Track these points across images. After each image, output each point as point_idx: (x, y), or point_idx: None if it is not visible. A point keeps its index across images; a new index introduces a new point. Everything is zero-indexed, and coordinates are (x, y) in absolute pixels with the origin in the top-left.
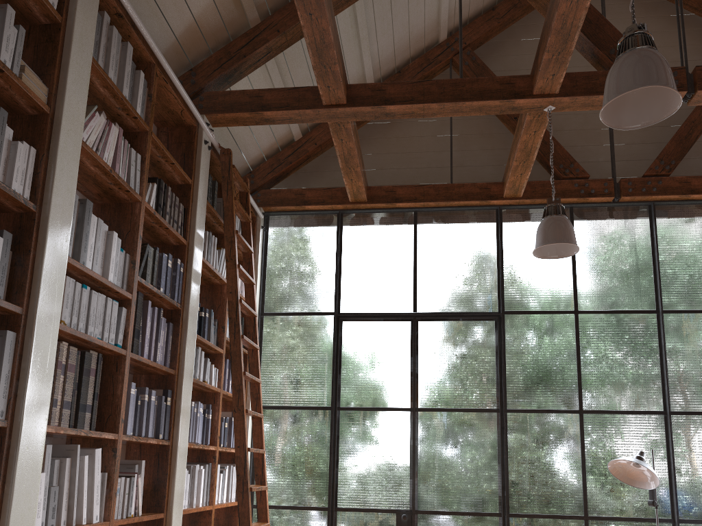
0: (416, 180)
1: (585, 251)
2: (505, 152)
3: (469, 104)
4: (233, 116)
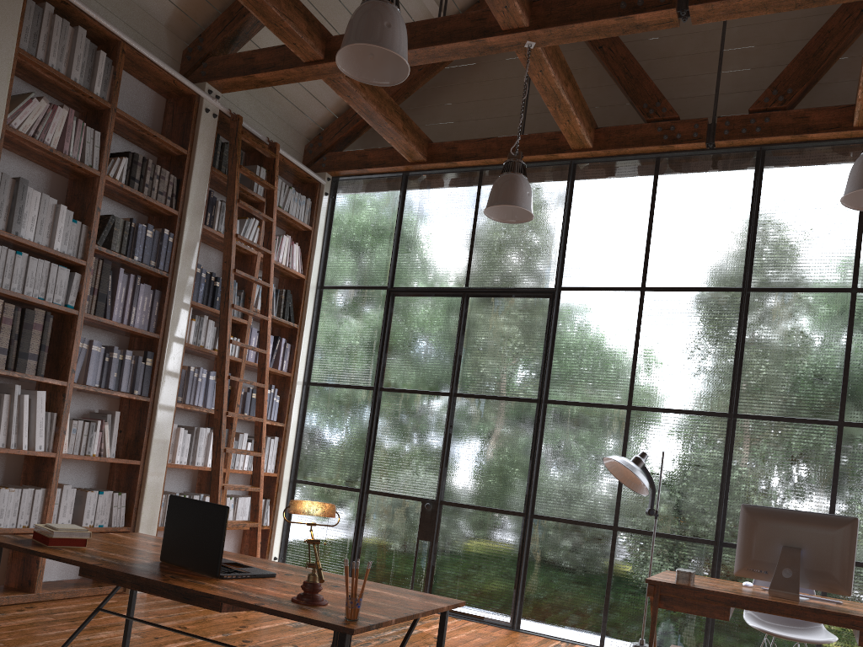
0: (494, 132)
1: (666, 213)
2: (599, 91)
3: (440, 48)
4: (231, 81)
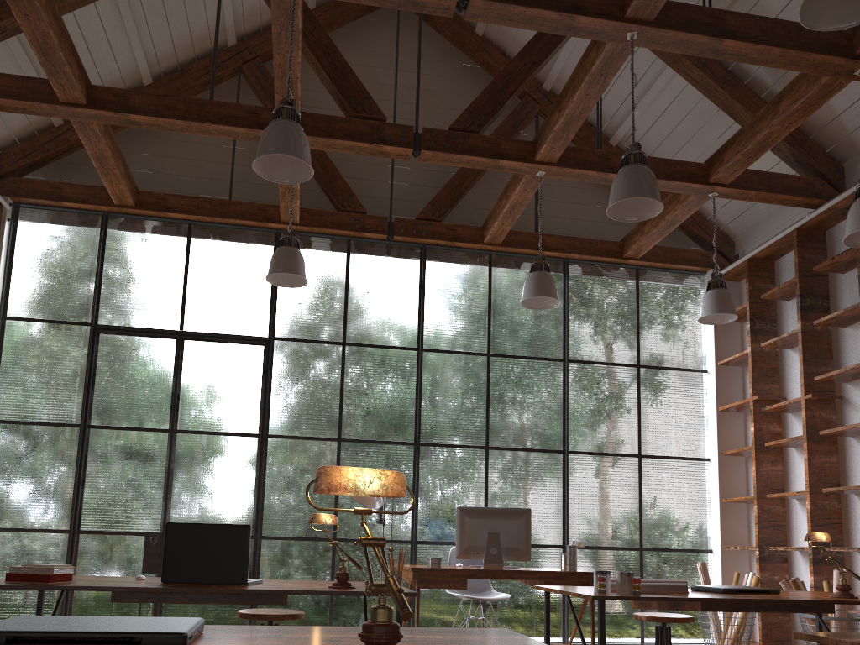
0: (196, 190)
1: (358, 284)
2: None
3: (215, 127)
4: None
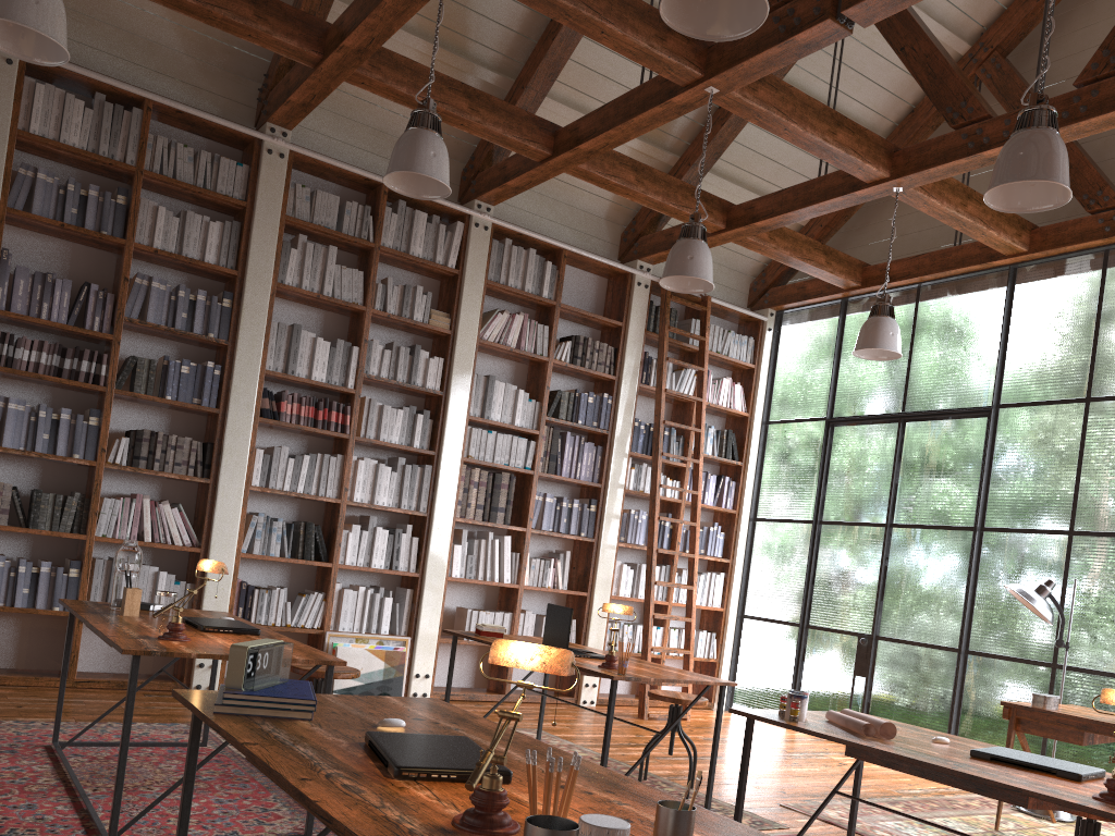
0: (937, 242)
1: None
2: None
3: (817, 205)
4: (657, 256)
